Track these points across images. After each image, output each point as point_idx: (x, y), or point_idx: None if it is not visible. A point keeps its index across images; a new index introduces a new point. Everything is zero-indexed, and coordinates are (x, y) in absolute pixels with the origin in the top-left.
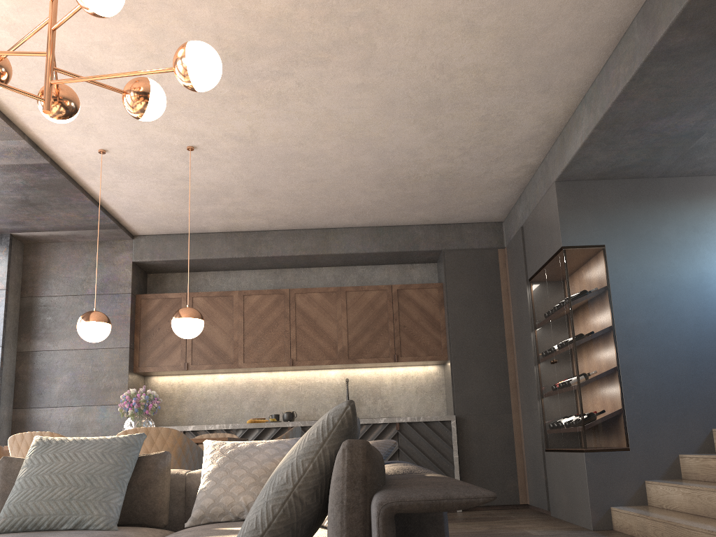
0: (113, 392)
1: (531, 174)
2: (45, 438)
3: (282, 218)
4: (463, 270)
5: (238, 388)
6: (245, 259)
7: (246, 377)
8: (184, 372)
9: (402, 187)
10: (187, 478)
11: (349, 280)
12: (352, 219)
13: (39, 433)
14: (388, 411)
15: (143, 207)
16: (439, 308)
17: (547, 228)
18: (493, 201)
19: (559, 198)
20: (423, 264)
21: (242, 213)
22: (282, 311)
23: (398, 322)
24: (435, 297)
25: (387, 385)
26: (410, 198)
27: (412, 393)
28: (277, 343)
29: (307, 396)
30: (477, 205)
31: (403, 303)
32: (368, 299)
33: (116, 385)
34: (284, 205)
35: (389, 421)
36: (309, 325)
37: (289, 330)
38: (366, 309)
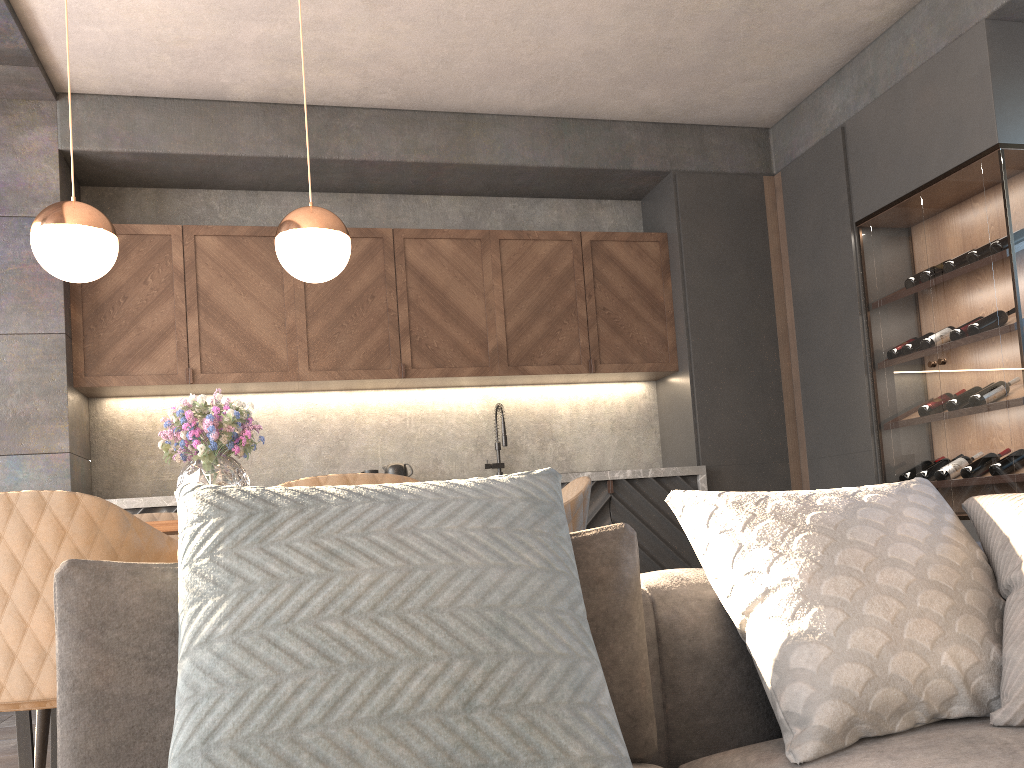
0: (35, 428)
1: (894, 18)
2: (231, 489)
3: (394, 78)
4: (709, 211)
5: (287, 422)
6: (305, 162)
7: (302, 401)
8: (182, 389)
9: (661, 22)
10: (657, 604)
11: (489, 222)
12: (522, 96)
13: (33, 497)
14: (566, 463)
15: (107, 10)
16: (662, 277)
17: (943, 115)
18: (789, 77)
19: (992, 53)
20: (618, 202)
21: (320, 55)
22: (381, 272)
23: (593, 301)
24: (655, 258)
25: (563, 417)
26: (656, 54)
27: (605, 431)
28: (374, 334)
29: (421, 436)
30: (756, 86)
31: (600, 267)
32: (539, 257)
33: (41, 413)
34: (416, 42)
35: (595, 478)
36: (433, 301)
37: (395, 309)
38: (536, 275)
